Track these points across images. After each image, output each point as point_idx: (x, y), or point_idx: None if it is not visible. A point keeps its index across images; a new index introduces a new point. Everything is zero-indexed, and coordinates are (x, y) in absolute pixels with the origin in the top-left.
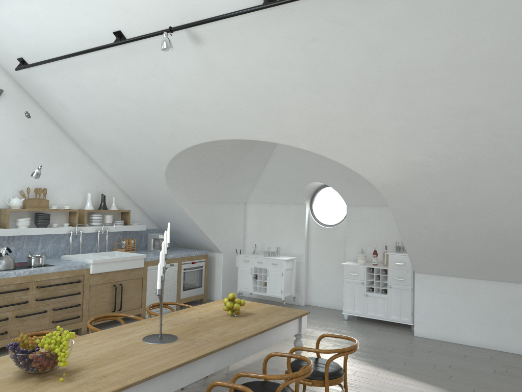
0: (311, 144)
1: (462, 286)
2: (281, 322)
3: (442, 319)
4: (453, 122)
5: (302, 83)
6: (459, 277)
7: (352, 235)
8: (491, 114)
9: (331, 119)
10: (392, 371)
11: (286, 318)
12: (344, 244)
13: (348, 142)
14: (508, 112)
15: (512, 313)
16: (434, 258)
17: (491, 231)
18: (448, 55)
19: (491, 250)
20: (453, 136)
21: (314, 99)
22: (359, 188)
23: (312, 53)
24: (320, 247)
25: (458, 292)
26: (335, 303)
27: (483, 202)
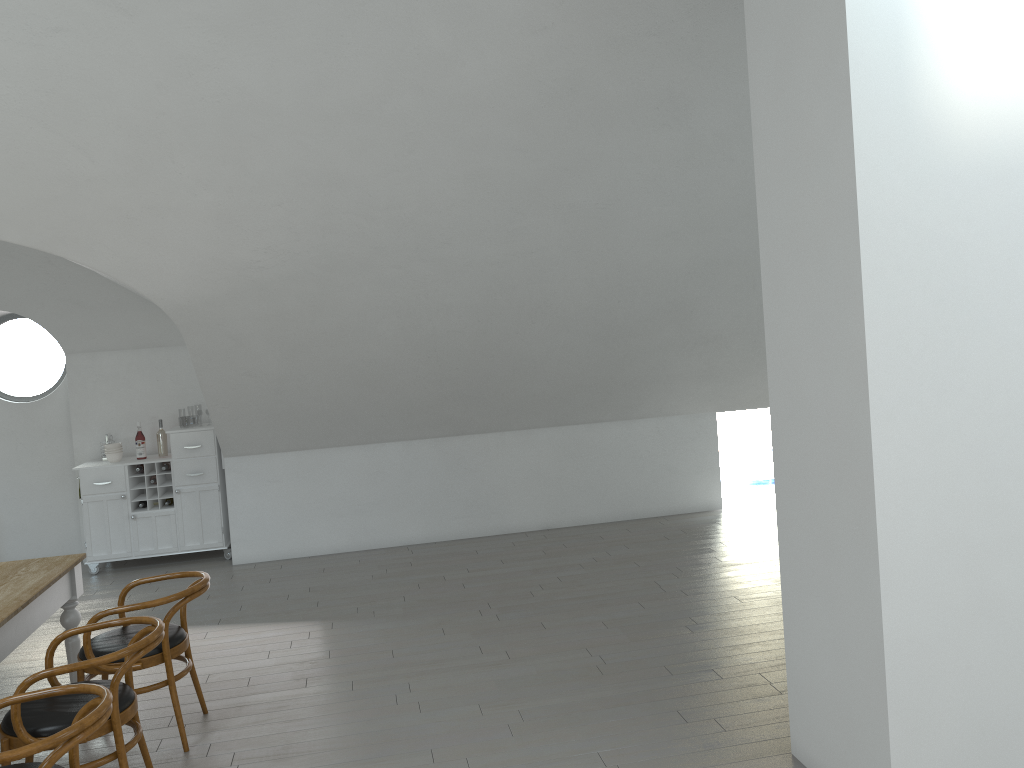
0: (31, 232)
1: (304, 463)
2: (50, 581)
3: (278, 524)
4: (307, 196)
5: (23, 110)
6: (299, 450)
7: (85, 410)
8: (362, 185)
9: (83, 183)
10: (227, 623)
11: (53, 574)
12: (68, 431)
13: (115, 229)
14: (385, 184)
15: (379, 489)
16: (260, 424)
17: (351, 367)
18: (306, 90)
19: (350, 397)
20: (306, 219)
21: (49, 143)
22: (94, 316)
23: (52, 55)
24: (12, 445)
25: (298, 475)
26: (60, 551)
27: (342, 322)
